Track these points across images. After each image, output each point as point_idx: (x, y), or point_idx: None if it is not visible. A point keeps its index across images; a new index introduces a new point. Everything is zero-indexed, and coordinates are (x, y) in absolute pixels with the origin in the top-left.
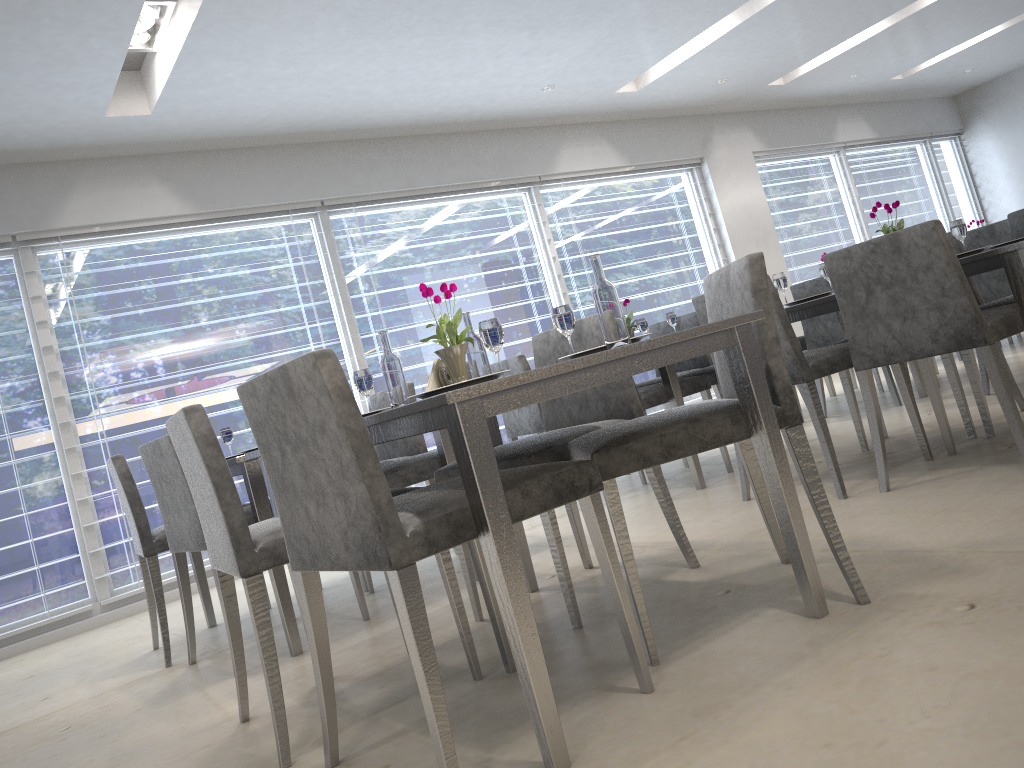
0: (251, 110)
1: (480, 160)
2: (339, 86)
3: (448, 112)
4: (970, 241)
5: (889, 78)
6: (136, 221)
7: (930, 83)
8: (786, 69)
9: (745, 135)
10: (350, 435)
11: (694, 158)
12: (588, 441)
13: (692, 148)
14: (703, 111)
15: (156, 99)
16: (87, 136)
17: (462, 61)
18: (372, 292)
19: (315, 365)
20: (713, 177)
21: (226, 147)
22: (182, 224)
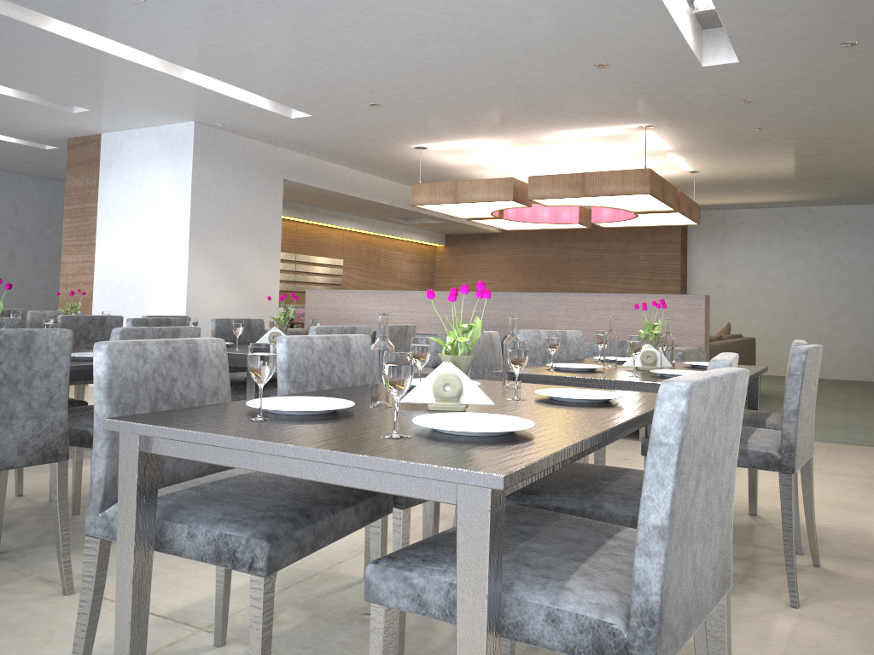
0: None
1: None
2: None
3: None
4: (84, 324)
5: None
6: None
7: None
8: None
9: None
10: None
11: None
12: None
13: None
14: None
15: None
16: None
17: None
18: None
19: None
20: None
21: None
22: None
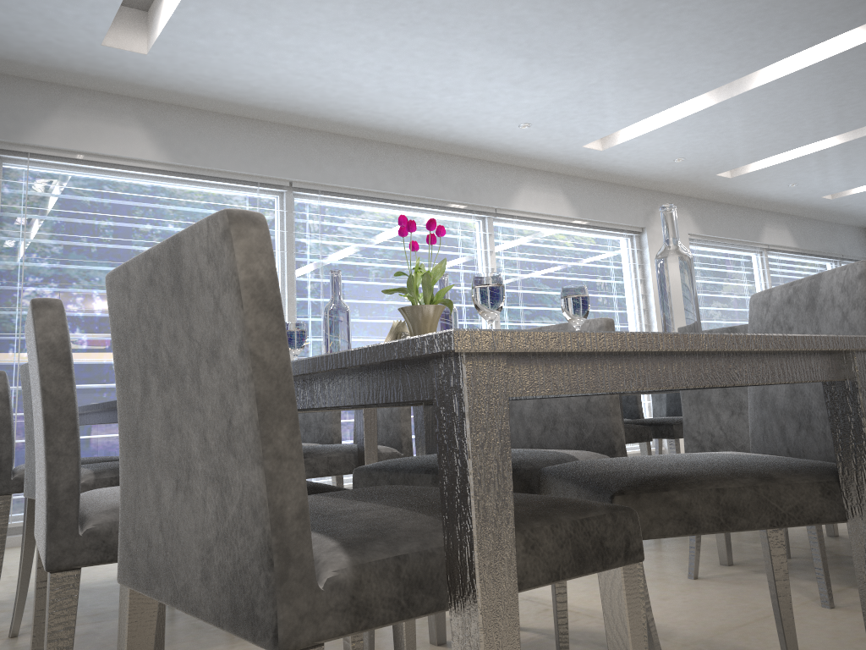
0: (244, 75)
1: (445, 180)
2: (333, 71)
3: (427, 127)
4: None
5: (821, 195)
6: (108, 157)
7: (852, 210)
8: (738, 163)
9: (684, 217)
10: (258, 372)
11: (636, 226)
12: (587, 474)
13: (636, 217)
14: (652, 186)
15: (155, 38)
16: (80, 62)
17: (455, 75)
18: (318, 278)
19: (226, 233)
20: (650, 247)
21: (213, 110)
22: (152, 171)
